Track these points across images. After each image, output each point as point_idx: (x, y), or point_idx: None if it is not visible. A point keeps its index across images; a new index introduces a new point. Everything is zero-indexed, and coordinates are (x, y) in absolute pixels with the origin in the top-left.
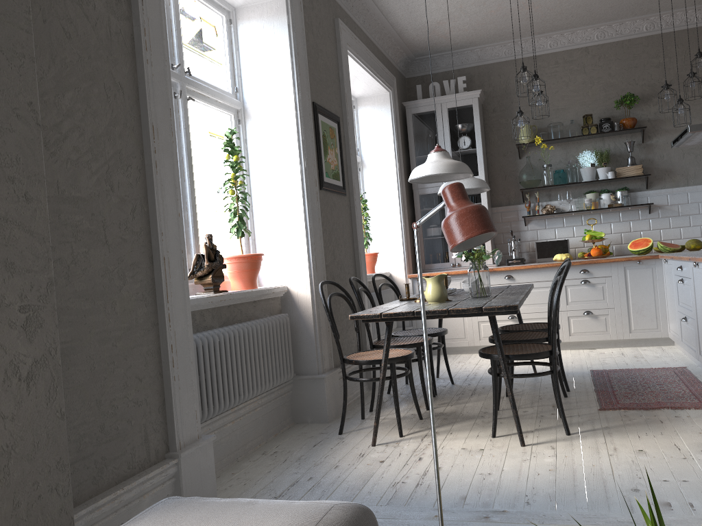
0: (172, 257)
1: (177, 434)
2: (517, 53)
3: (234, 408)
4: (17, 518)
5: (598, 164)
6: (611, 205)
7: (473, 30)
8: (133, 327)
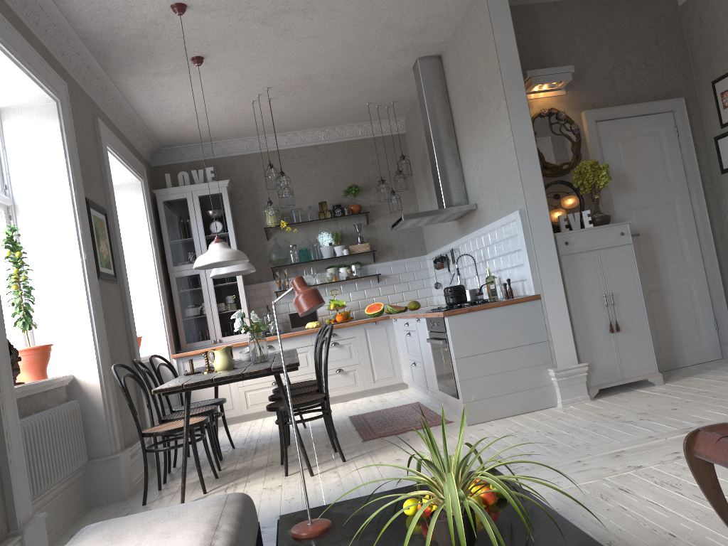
0: None
1: (18, 513)
2: (258, 147)
3: (41, 495)
4: None
5: (335, 243)
6: (349, 277)
7: (219, 127)
8: None
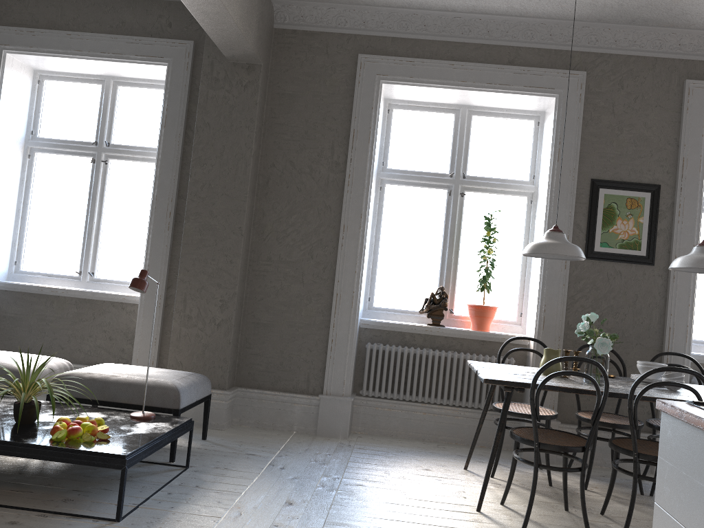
0: (344, 294)
1: (325, 386)
2: None
3: (424, 404)
4: (204, 369)
5: None
6: None
7: None
8: (311, 324)
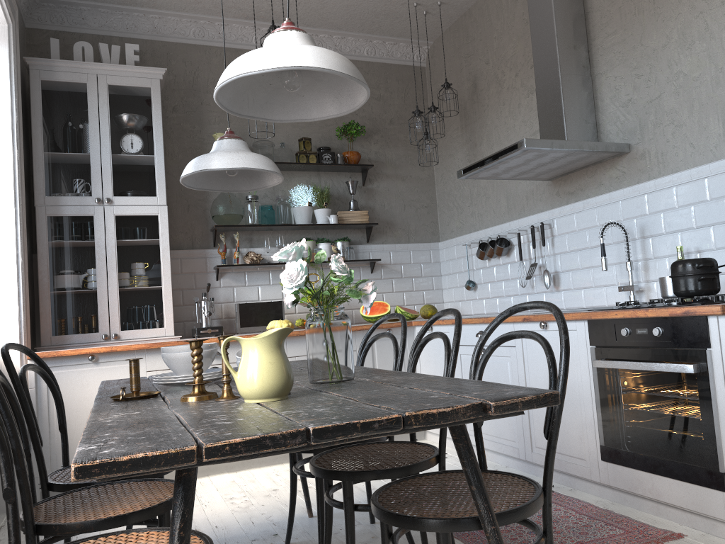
0: None
1: None
2: (212, 38)
3: None
4: None
5: (317, 203)
6: None
7: None
8: None
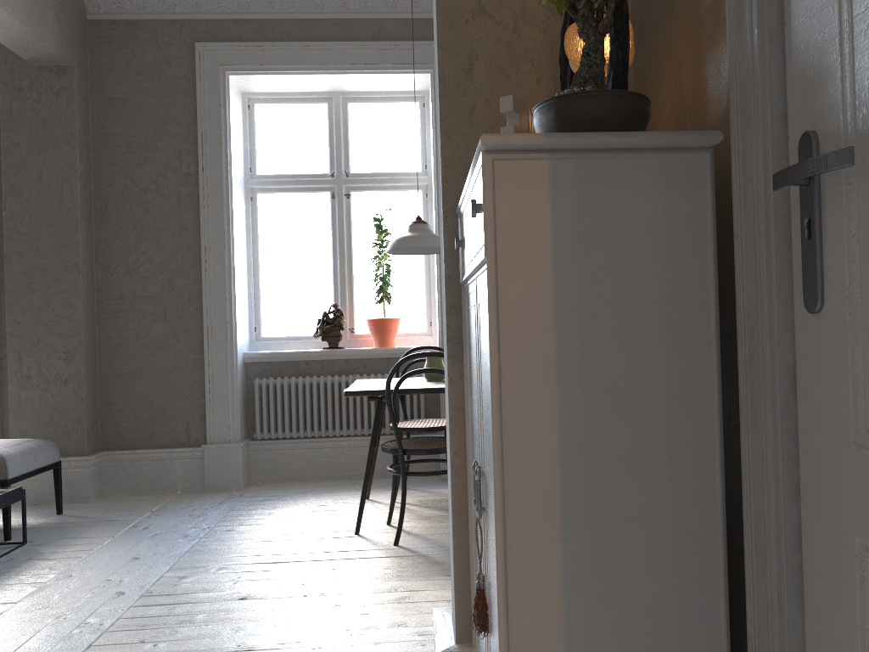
0: (217, 326)
1: (208, 434)
2: None
3: (330, 438)
4: (56, 435)
5: None
6: None
7: None
8: (183, 366)
